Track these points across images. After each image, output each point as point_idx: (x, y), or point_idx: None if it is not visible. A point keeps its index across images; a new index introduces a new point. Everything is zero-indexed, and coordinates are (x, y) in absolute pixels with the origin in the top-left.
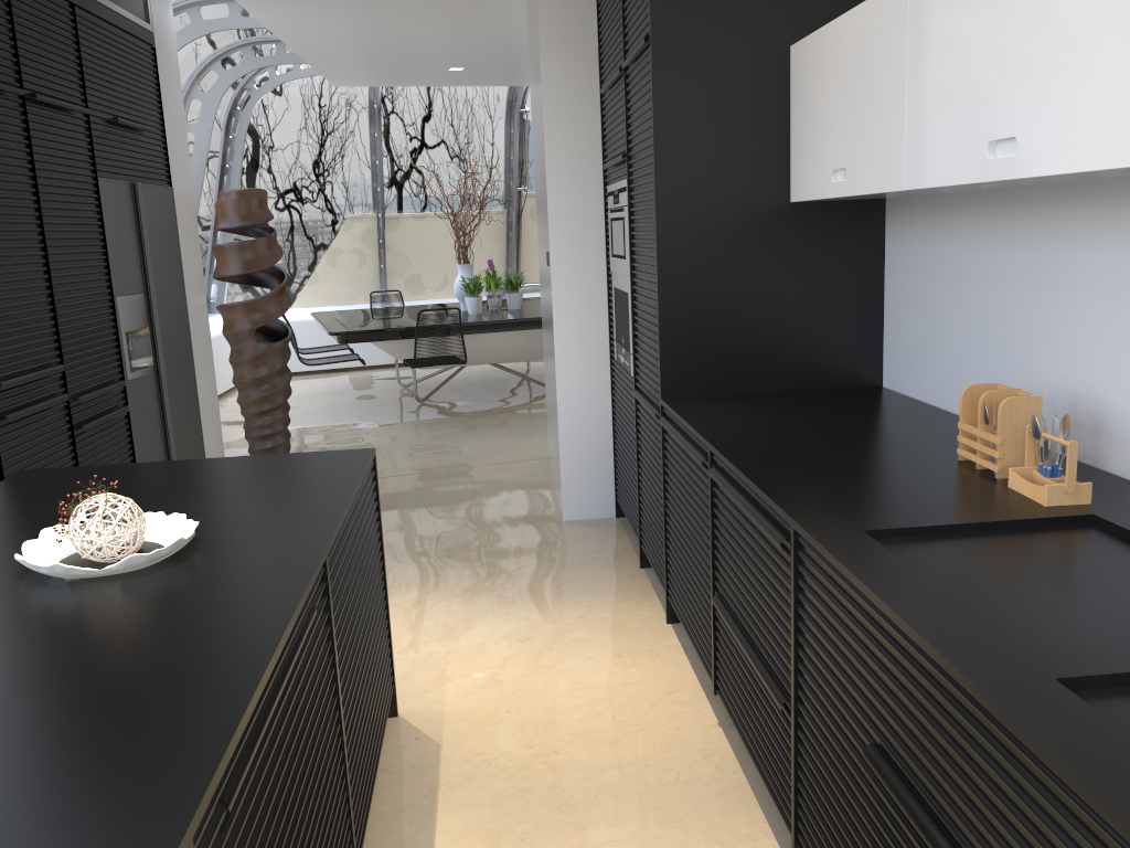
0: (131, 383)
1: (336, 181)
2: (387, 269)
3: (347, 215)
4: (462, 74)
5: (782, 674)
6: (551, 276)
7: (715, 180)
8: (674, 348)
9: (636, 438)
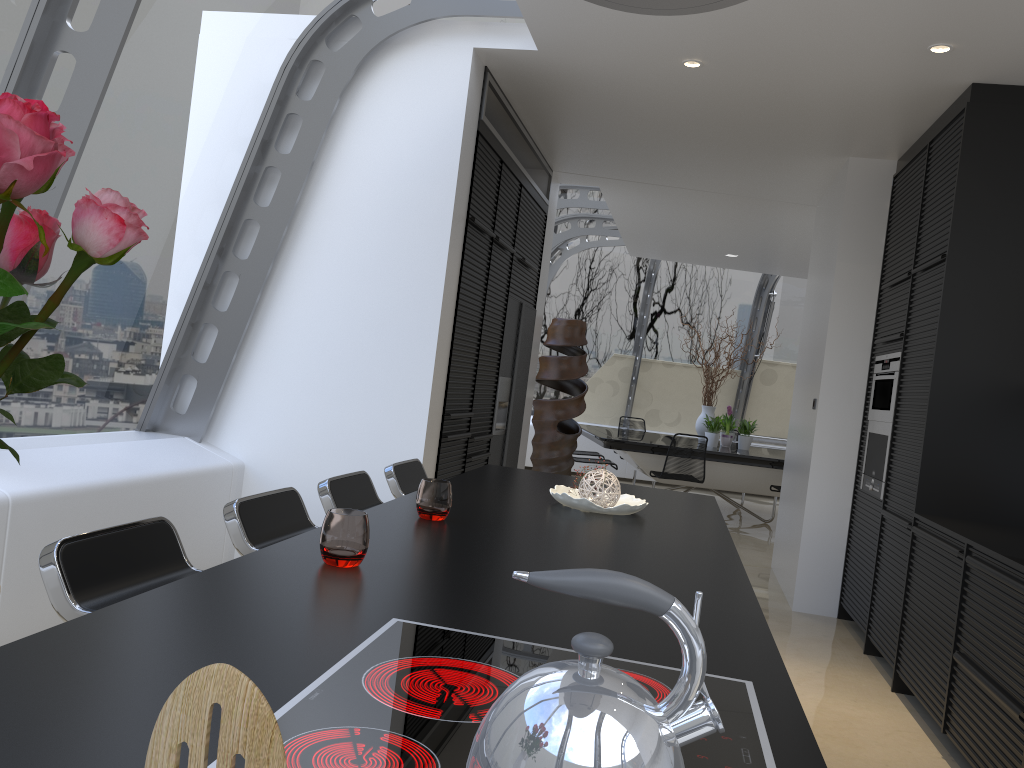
0: (493, 438)
1: (608, 326)
2: (633, 401)
3: (611, 354)
4: (734, 260)
5: (1020, 695)
6: (816, 416)
7: (982, 360)
8: (931, 477)
9: (876, 548)
